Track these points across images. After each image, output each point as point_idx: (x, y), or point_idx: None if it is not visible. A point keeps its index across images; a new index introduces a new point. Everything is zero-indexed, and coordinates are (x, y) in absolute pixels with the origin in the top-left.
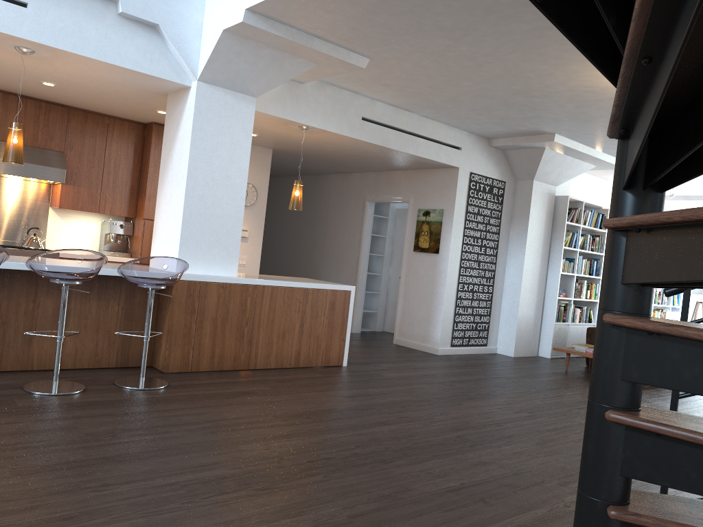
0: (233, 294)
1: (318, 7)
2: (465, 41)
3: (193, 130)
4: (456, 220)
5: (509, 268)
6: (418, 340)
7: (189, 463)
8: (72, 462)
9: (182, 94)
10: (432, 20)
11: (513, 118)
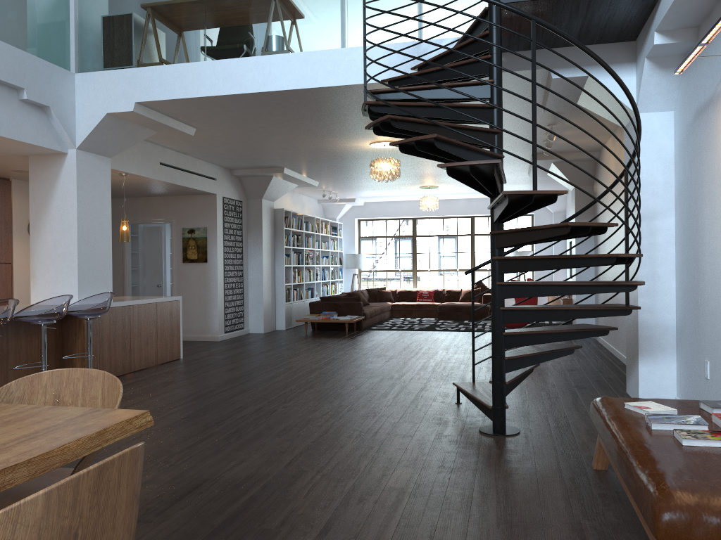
0: (117, 315)
1: (195, 106)
2: (275, 125)
3: (78, 189)
4: (219, 235)
5: (251, 267)
6: (198, 333)
7: (230, 409)
8: (175, 422)
9: (54, 158)
10: (266, 116)
11: (263, 159)
